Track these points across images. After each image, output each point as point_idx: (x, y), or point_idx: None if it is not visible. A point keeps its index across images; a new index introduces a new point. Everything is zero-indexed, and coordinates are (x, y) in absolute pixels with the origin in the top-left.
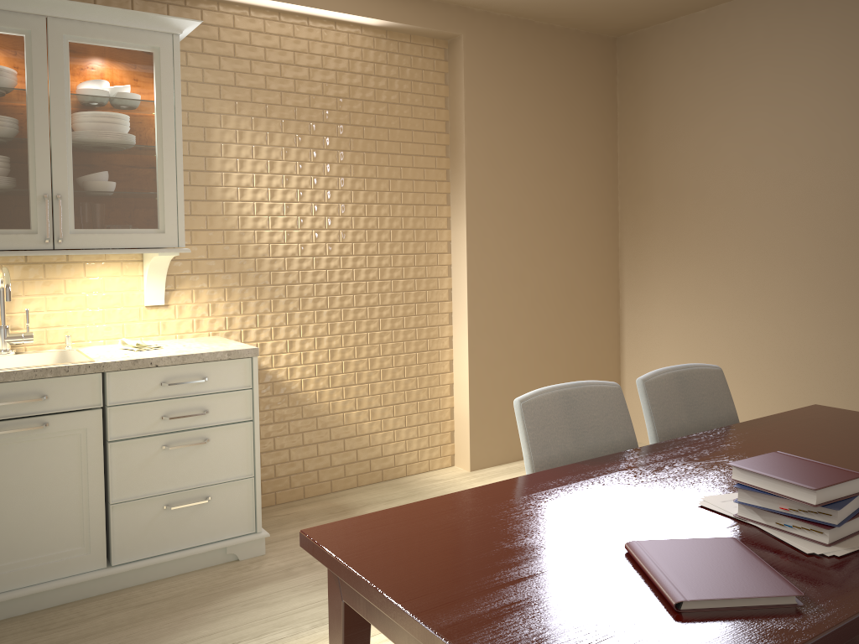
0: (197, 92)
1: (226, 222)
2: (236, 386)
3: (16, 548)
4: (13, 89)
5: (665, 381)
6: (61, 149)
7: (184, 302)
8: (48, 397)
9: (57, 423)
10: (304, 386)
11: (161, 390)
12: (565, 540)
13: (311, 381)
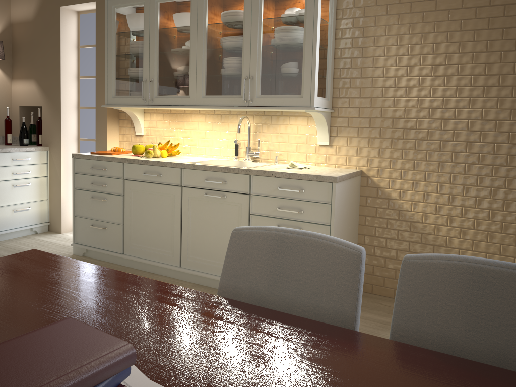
0: (360, 4)
1: (373, 92)
2: (321, 200)
3: (211, 254)
4: (238, 21)
5: (444, 270)
6: (254, 51)
7: (341, 144)
8: (226, 183)
9: (229, 197)
10: (424, 219)
11: (278, 192)
12: (2, 309)
13: (431, 217)
